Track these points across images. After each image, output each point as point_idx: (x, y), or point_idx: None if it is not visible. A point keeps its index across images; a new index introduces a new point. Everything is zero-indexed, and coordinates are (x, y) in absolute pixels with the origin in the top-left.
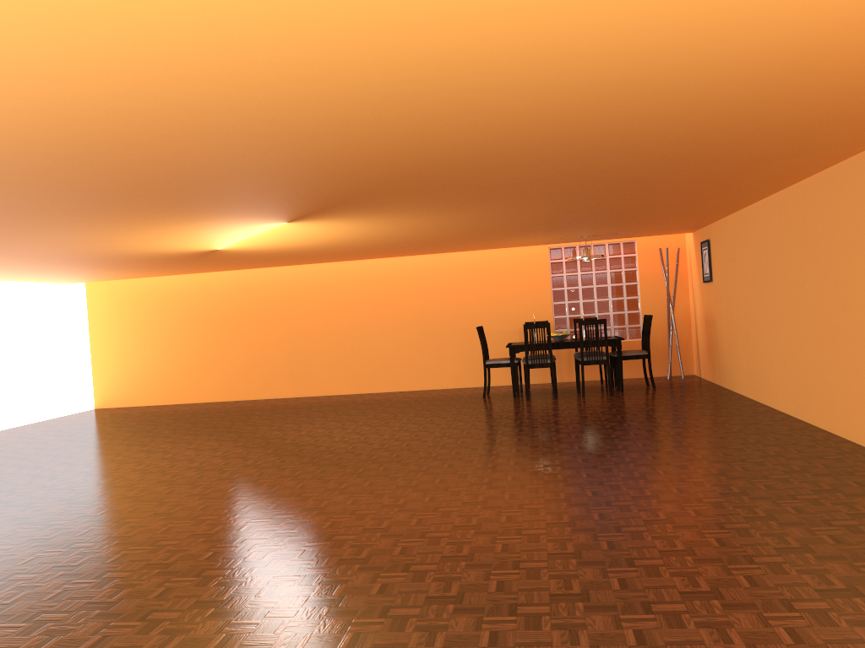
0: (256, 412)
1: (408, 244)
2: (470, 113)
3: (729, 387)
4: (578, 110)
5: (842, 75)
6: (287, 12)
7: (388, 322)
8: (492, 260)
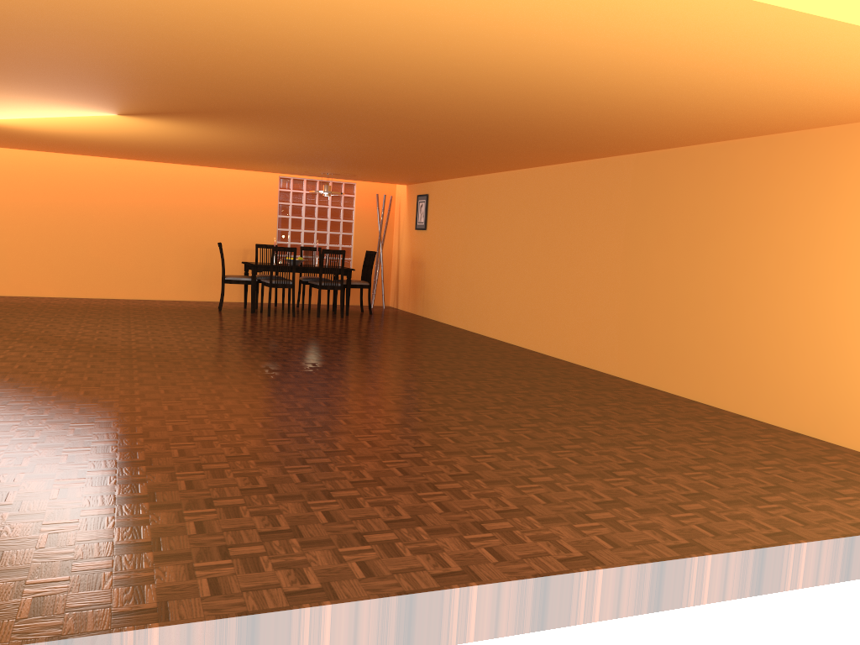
0: None
1: (171, 152)
2: (458, 86)
3: (433, 318)
4: (519, 100)
5: (672, 119)
6: (497, 16)
7: (106, 226)
8: (224, 179)
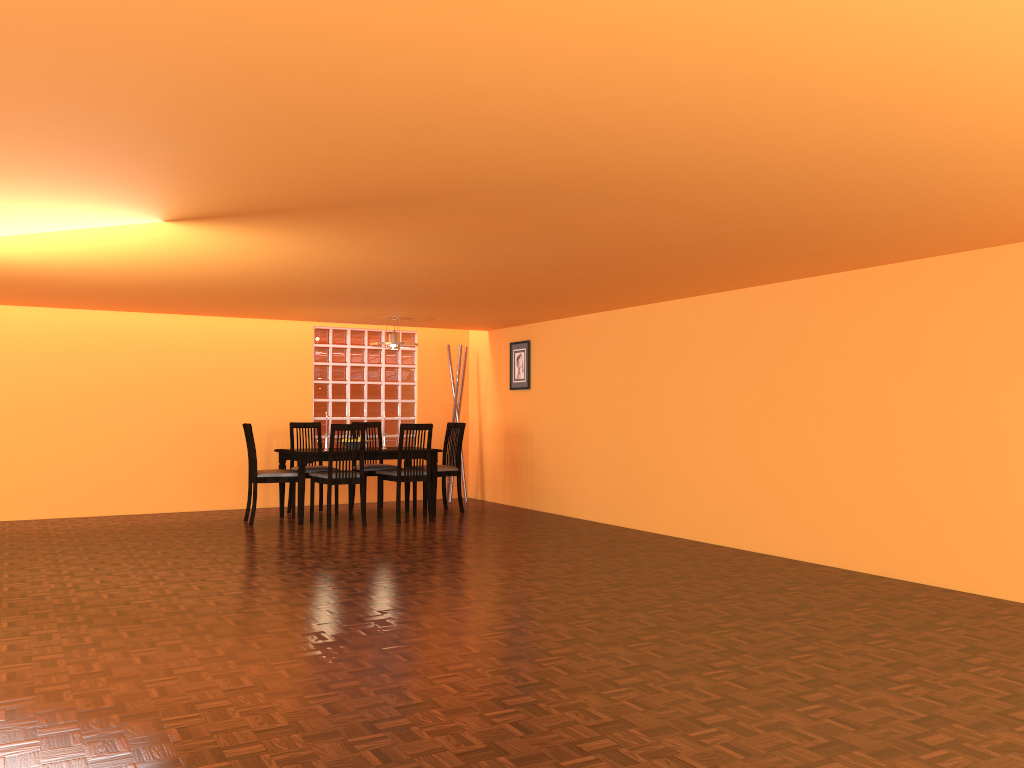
0: None
1: (188, 292)
2: (898, 116)
3: (554, 511)
4: (951, 149)
5: None
6: None
7: (66, 409)
8: (238, 333)
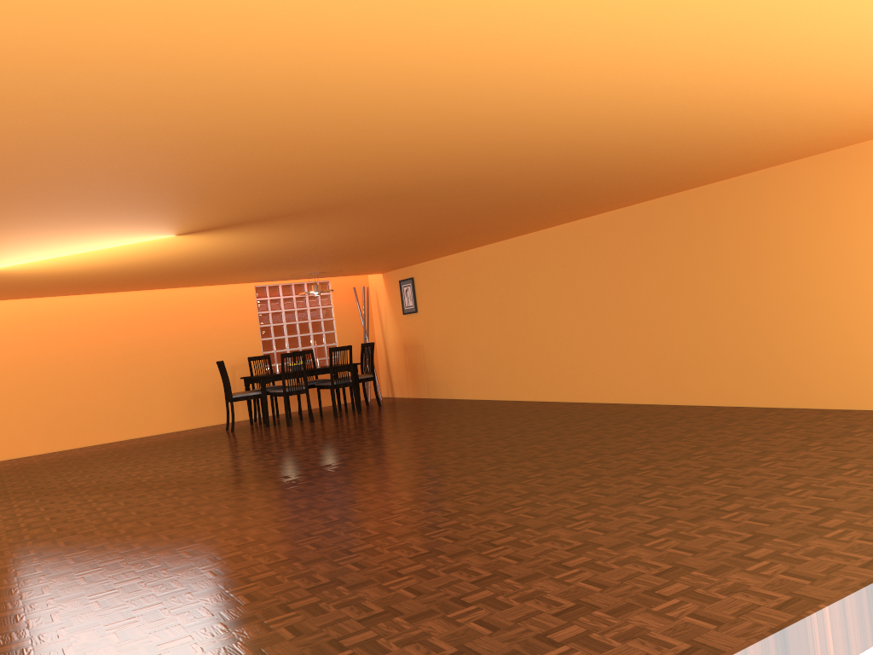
0: None
1: (172, 274)
2: (590, 145)
3: (445, 397)
4: (629, 152)
5: (746, 152)
6: (724, 64)
7: (86, 367)
8: (201, 298)
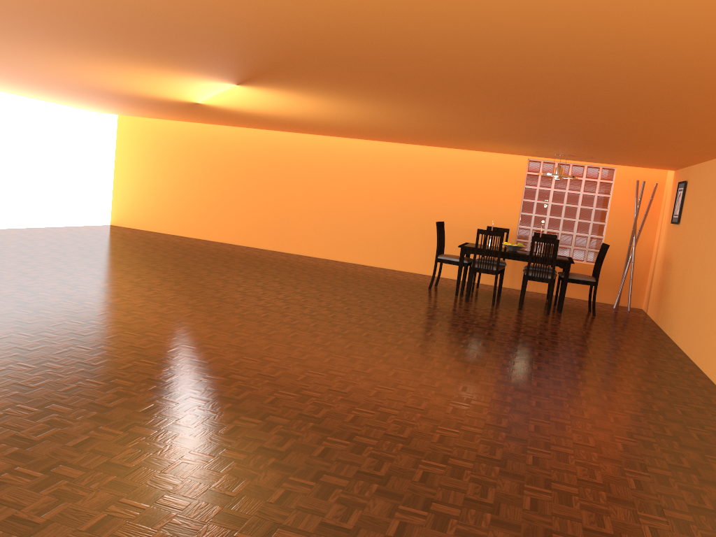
0: (226, 257)
1: (382, 130)
2: None
3: (667, 333)
4: None
5: None
6: None
7: (365, 201)
8: (472, 161)
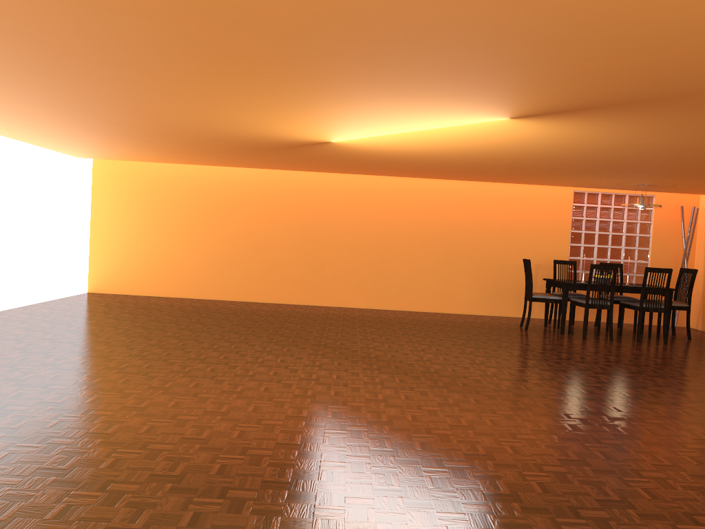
0: (295, 319)
1: (497, 167)
2: None
3: None
4: None
5: None
6: None
7: (409, 242)
8: (519, 195)
